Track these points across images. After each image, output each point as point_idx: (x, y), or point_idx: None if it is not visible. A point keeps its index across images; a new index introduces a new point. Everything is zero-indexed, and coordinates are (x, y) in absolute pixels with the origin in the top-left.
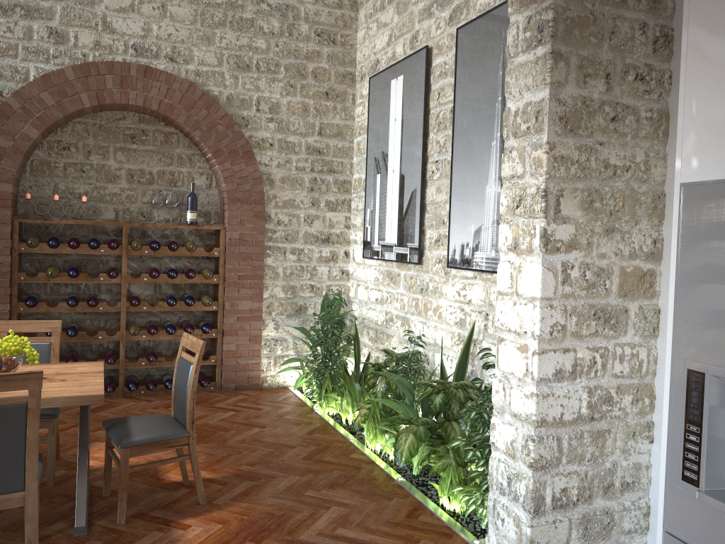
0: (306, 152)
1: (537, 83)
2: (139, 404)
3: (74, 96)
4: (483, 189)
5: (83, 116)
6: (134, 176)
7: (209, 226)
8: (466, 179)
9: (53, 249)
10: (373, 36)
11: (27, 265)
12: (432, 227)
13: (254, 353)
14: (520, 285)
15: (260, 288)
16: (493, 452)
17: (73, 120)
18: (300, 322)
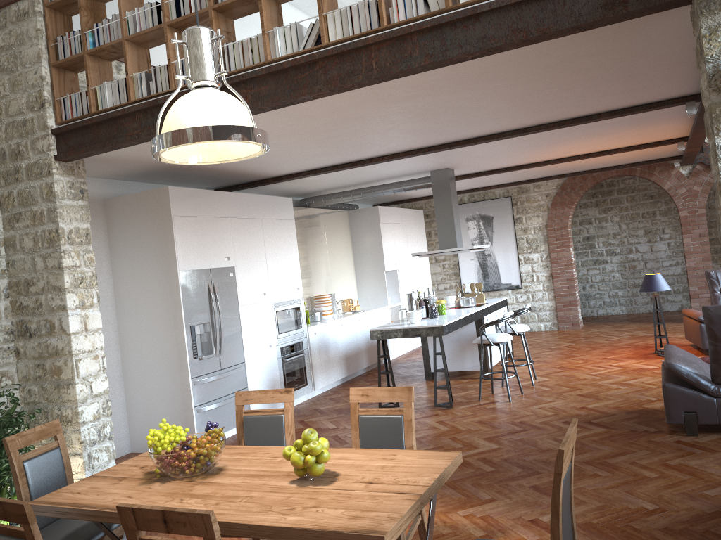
0: None
1: (83, 219)
2: None
3: None
4: None
5: None
6: None
7: None
8: None
9: None
10: None
11: None
12: None
13: None
14: (89, 325)
15: None
16: (82, 428)
17: None
18: None
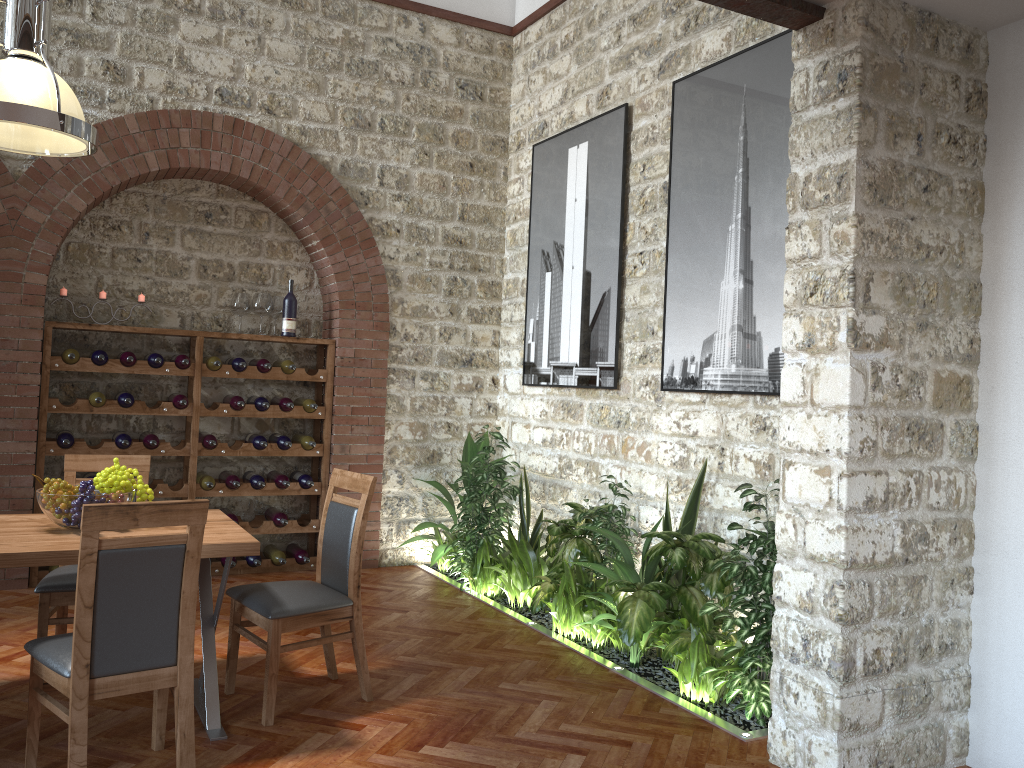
0: (443, 243)
1: (839, 143)
2: (218, 586)
3: (137, 156)
4: (717, 286)
5: (140, 184)
6: (208, 269)
7: (313, 339)
8: (690, 274)
9: (99, 367)
10: (537, 91)
11: (56, 391)
12: (635, 338)
13: (371, 516)
14: (817, 392)
15: (381, 426)
16: (778, 610)
17: (127, 189)
18: (432, 474)
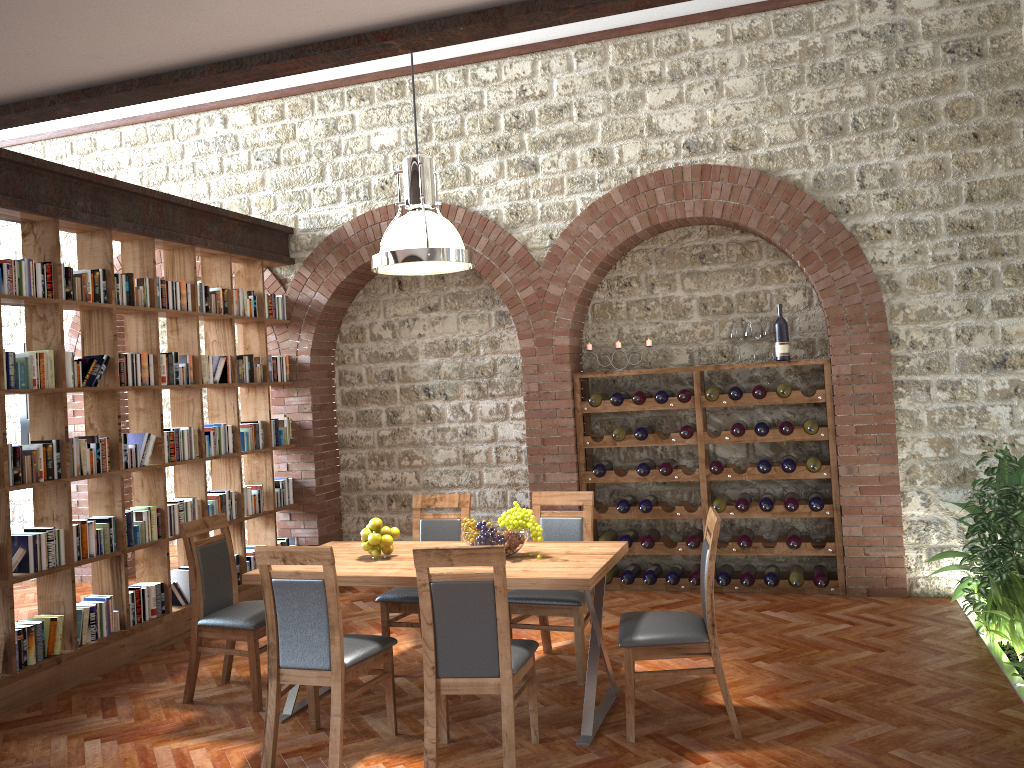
0: (948, 232)
1: None
2: (726, 603)
3: (623, 222)
4: None
5: (641, 242)
6: (708, 306)
7: (805, 360)
8: None
9: (616, 407)
10: None
11: (597, 428)
12: None
13: (891, 541)
14: None
15: (892, 445)
16: None
17: (632, 249)
18: (966, 495)
